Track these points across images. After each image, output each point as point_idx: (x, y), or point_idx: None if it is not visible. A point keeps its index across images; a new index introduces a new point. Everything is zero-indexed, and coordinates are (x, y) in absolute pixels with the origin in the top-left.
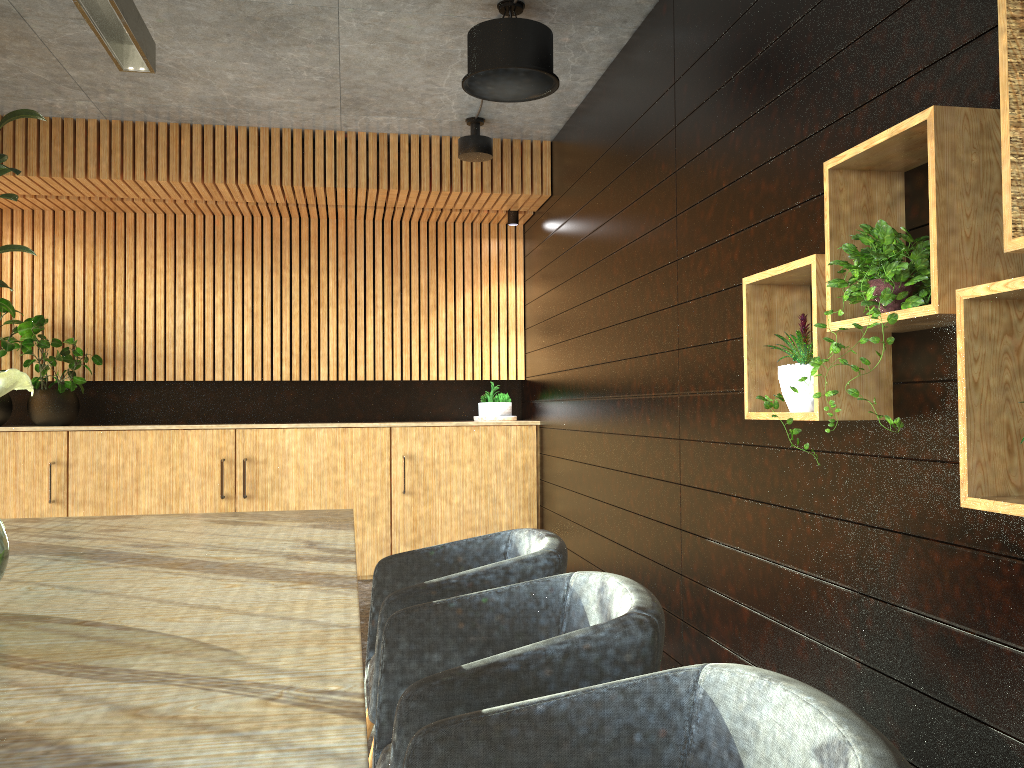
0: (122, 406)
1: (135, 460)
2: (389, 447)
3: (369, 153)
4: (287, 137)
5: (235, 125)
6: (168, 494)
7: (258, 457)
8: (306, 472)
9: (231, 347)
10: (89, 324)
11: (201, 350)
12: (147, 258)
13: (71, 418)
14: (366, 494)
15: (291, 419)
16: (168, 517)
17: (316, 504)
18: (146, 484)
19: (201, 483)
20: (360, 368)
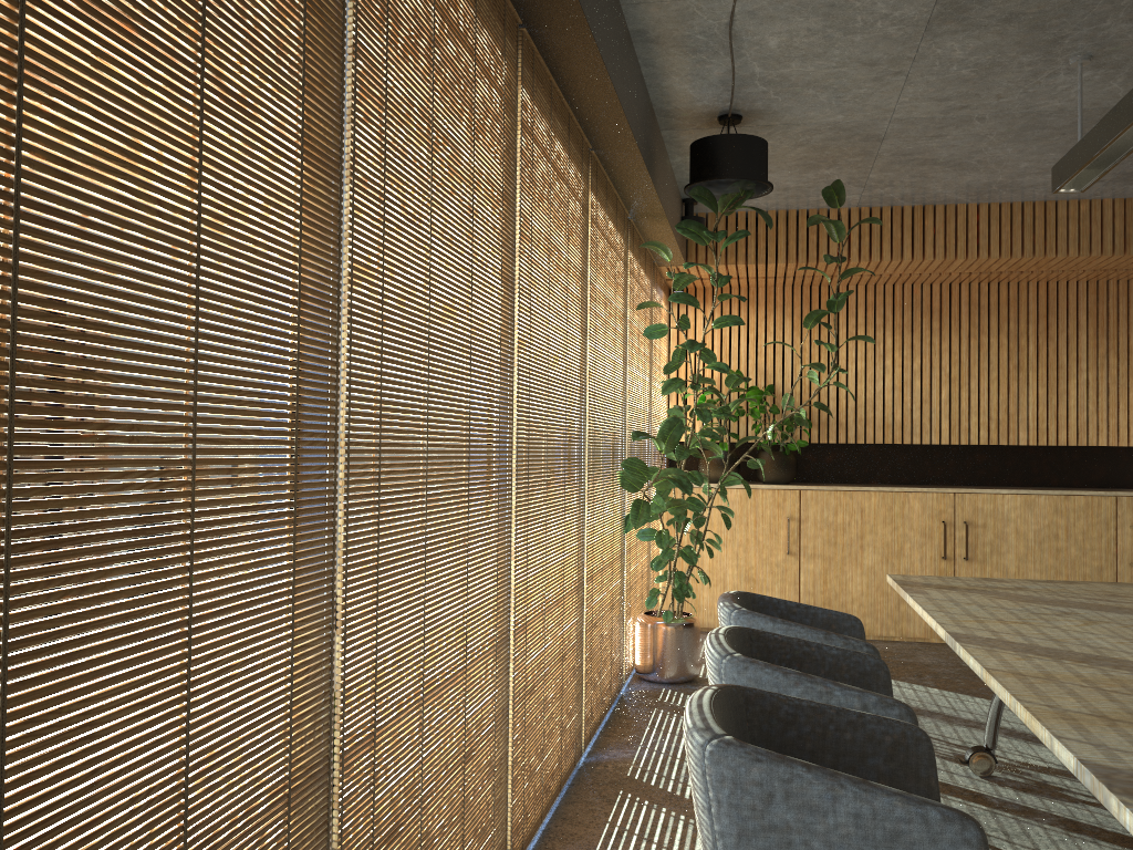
0: (819, 466)
1: (859, 519)
2: (1114, 517)
3: (1115, 219)
4: (1028, 210)
5: (977, 202)
6: (890, 552)
7: (977, 521)
8: (1025, 538)
9: (928, 411)
10: (796, 390)
11: (899, 414)
12: (848, 328)
13: (793, 477)
14: (1089, 563)
15: (982, 483)
16: (1117, 585)
17: (1036, 570)
18: (869, 542)
19: (921, 543)
20: (1061, 433)
